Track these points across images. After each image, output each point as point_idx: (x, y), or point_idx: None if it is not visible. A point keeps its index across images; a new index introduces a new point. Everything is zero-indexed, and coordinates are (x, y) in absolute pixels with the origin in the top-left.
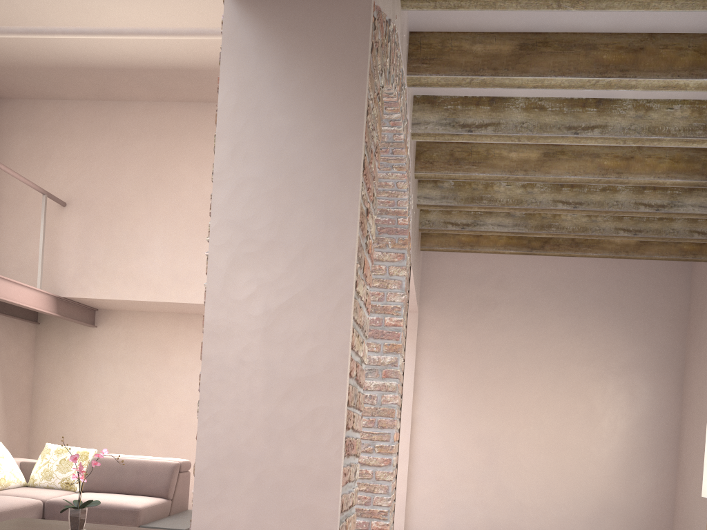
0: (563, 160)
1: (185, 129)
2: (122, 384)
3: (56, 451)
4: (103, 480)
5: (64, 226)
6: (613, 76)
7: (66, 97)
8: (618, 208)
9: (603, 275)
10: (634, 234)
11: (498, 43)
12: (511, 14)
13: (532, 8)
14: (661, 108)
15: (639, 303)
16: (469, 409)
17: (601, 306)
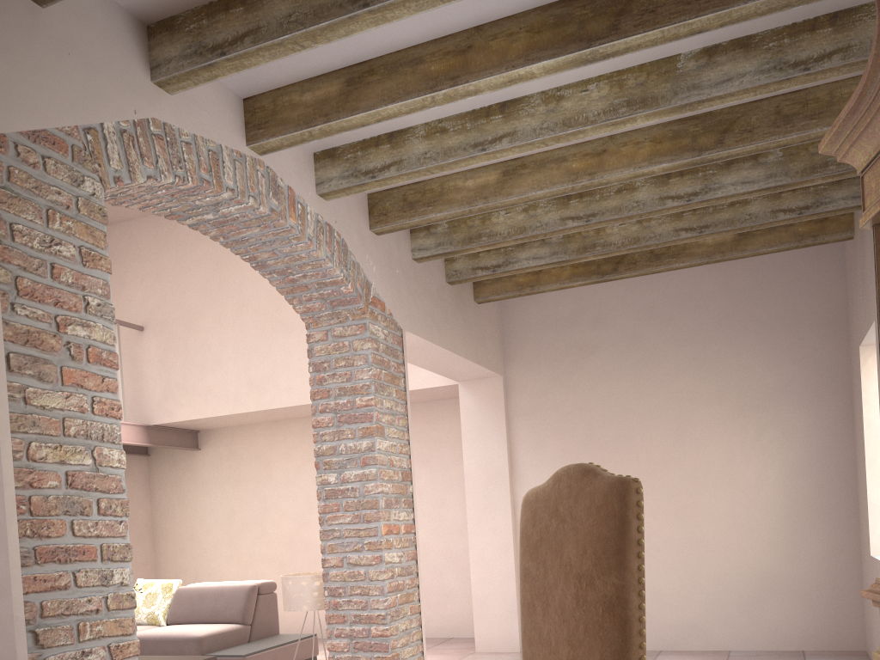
0: (525, 175)
1: None
2: (231, 506)
3: (143, 586)
4: (184, 611)
5: (145, 351)
6: (444, 88)
7: (129, 218)
8: (639, 209)
9: (725, 284)
10: (699, 233)
11: (325, 85)
12: (317, 55)
13: (281, 56)
14: (574, 93)
15: (778, 311)
16: None
17: (727, 325)
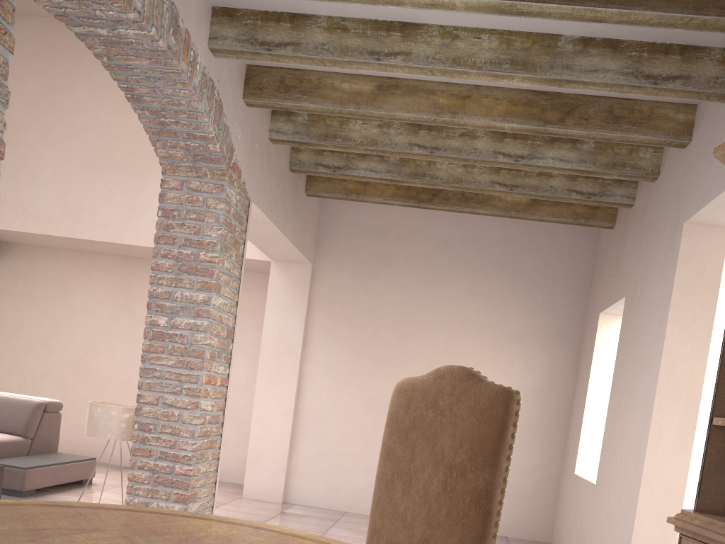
0: (397, 95)
1: (83, 50)
2: (20, 321)
3: None
4: None
5: None
6: None
7: None
8: (476, 156)
9: (507, 237)
10: (510, 190)
11: None
12: None
13: None
14: (468, 36)
15: (541, 269)
16: (359, 369)
17: (502, 270)
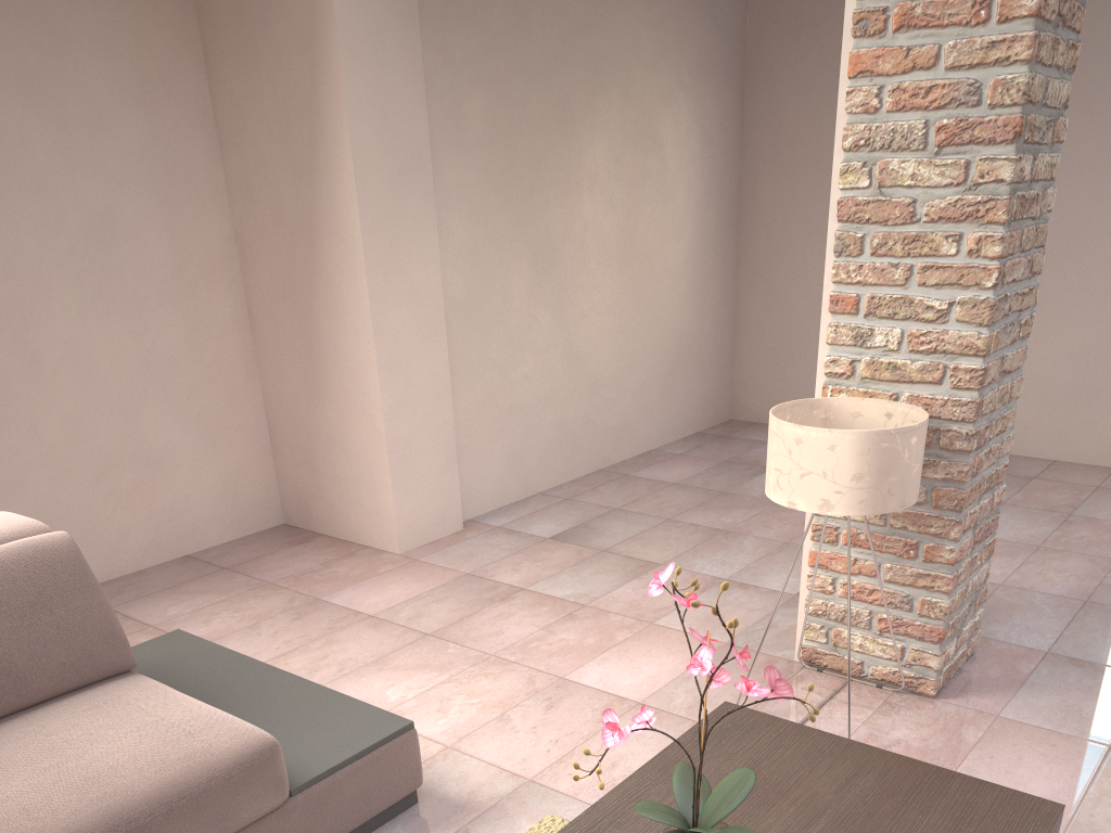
0: None
1: None
2: None
3: None
4: None
5: None
6: None
7: None
8: None
9: None
10: None
11: None
12: None
13: None
14: None
15: None
16: (514, 189)
17: None
